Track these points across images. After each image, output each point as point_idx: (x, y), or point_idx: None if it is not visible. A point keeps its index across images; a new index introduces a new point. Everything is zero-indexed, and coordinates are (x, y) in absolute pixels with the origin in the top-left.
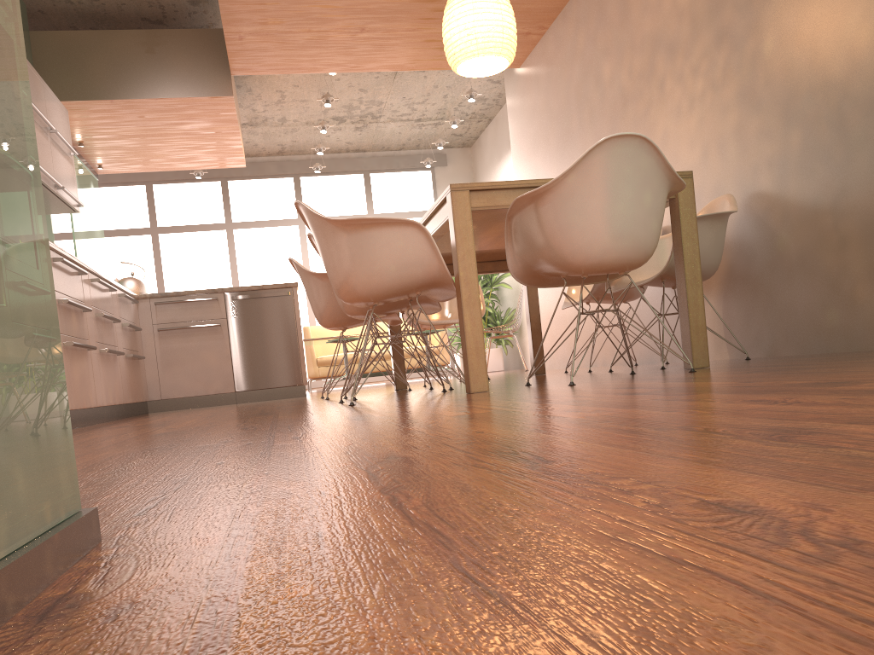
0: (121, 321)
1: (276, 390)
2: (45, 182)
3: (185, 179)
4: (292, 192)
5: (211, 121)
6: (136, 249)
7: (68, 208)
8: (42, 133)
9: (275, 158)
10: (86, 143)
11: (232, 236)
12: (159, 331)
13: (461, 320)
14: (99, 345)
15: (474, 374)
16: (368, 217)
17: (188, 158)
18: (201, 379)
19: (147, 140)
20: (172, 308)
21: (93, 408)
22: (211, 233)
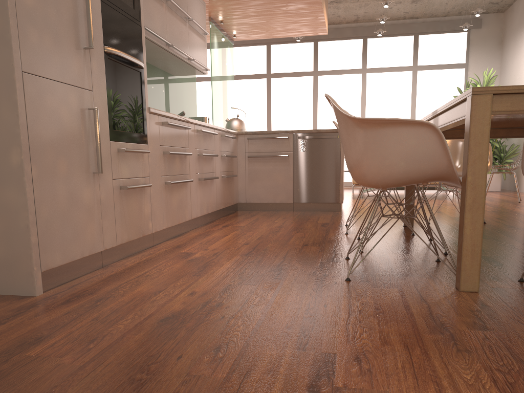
0: (221, 154)
1: (321, 204)
2: (180, 57)
3: (291, 41)
4: (360, 49)
5: (303, 3)
6: (256, 88)
7: (199, 72)
8: (181, 22)
9: (351, 25)
10: (225, 21)
11: (316, 80)
12: (248, 157)
13: (461, 221)
14: (198, 175)
15: (465, 275)
16: (383, 118)
17: (288, 29)
18: (271, 192)
19: (261, 18)
20: (258, 142)
21: (188, 220)
22: (303, 78)
